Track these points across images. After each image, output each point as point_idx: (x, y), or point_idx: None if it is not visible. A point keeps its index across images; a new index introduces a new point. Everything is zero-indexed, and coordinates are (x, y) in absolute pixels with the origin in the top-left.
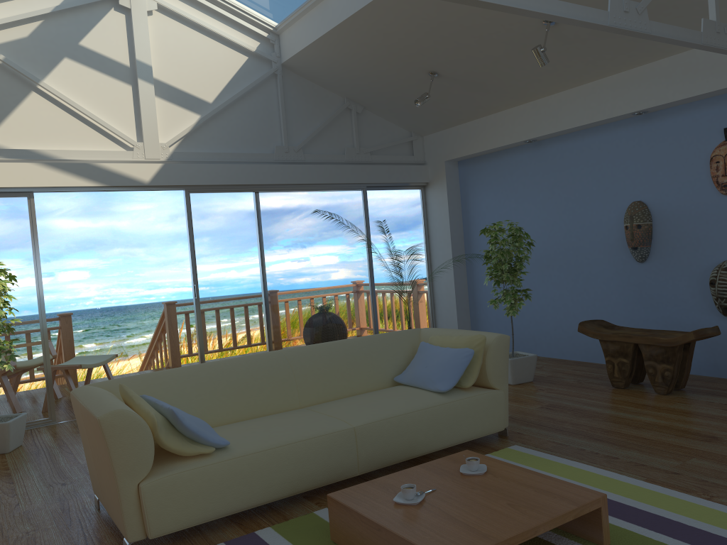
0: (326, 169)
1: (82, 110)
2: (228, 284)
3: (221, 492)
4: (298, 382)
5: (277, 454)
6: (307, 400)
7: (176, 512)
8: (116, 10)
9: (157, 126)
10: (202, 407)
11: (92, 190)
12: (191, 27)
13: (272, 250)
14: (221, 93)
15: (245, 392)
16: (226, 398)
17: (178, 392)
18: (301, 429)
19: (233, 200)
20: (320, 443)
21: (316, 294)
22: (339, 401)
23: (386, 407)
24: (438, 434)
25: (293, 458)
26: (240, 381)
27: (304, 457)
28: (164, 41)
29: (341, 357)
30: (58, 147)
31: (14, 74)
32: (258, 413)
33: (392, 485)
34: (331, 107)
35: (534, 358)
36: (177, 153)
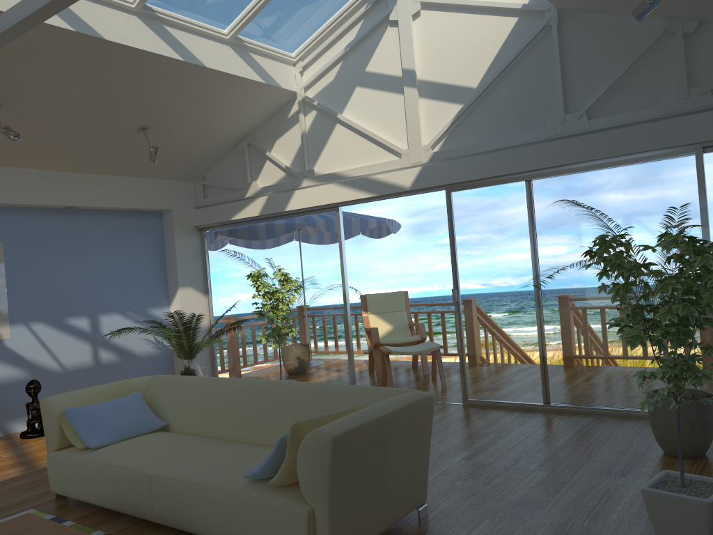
0: (620, 135)
1: (363, 130)
2: (490, 290)
3: (74, 480)
4: (241, 416)
5: (102, 469)
6: (245, 436)
7: (58, 481)
8: (391, 27)
9: (419, 129)
10: (178, 414)
11: (375, 200)
12: (455, 11)
13: (544, 250)
14: (486, 73)
15: (205, 411)
16: (193, 412)
17: (172, 396)
18: (136, 457)
19: (497, 194)
20: (126, 475)
21: (607, 310)
22: (245, 447)
23: (200, 469)
24: (218, 523)
25: (109, 478)
26: (206, 400)
27: (115, 481)
28: (430, 38)
29: (288, 402)
30: (352, 166)
31: (326, 113)
32: (210, 433)
33: (28, 531)
34: (642, 39)
35: (700, 505)
36: (437, 152)
